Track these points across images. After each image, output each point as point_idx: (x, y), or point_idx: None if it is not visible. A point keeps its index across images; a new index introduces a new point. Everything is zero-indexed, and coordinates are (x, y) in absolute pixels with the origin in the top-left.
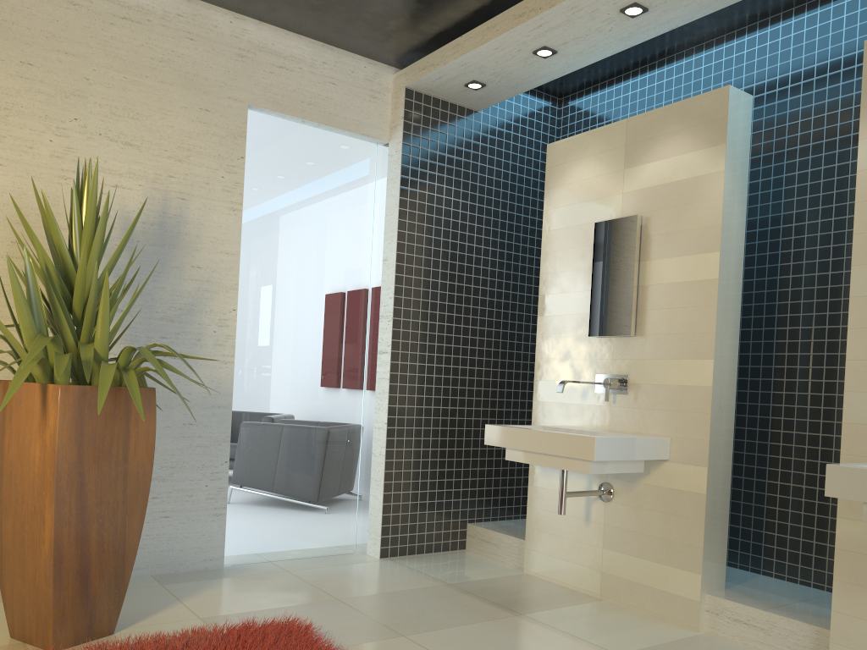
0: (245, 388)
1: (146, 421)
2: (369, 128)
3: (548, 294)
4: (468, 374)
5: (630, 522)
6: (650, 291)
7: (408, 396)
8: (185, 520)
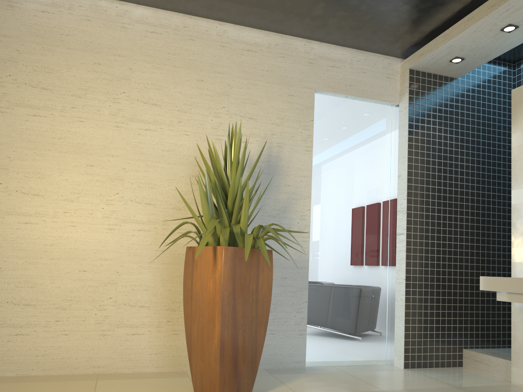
0: (316, 257)
1: (267, 269)
2: (386, 96)
3: (518, 188)
4: (458, 247)
5: None
6: None
7: (418, 262)
8: (283, 336)
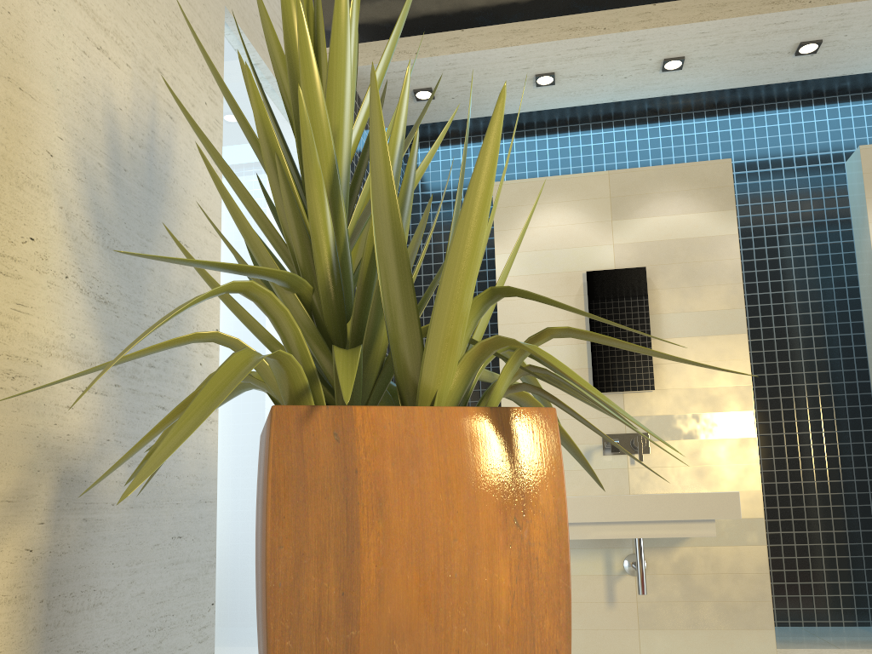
0: (219, 469)
1: None
2: None
3: None
4: None
5: (674, 592)
6: (665, 345)
7: None
8: None
